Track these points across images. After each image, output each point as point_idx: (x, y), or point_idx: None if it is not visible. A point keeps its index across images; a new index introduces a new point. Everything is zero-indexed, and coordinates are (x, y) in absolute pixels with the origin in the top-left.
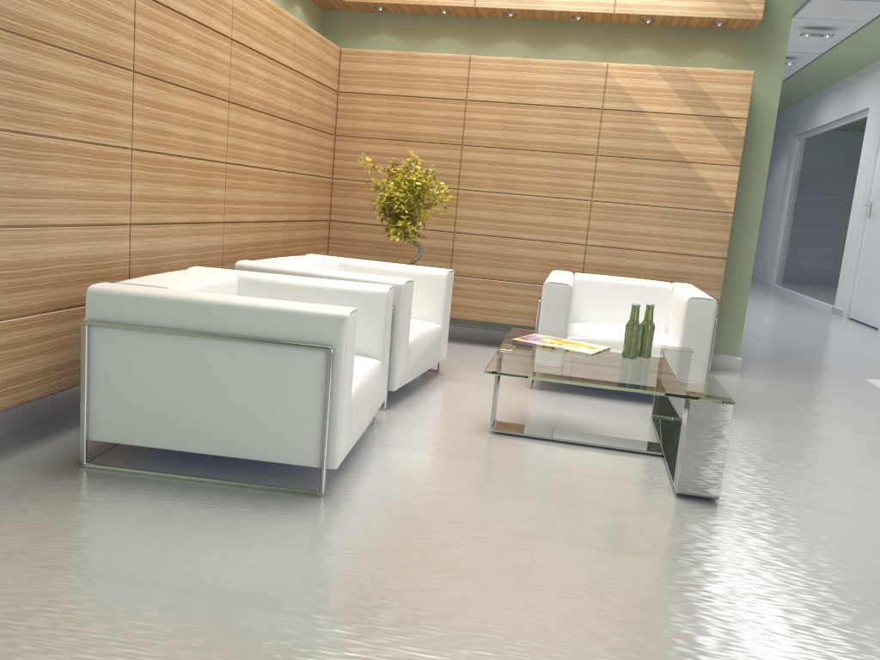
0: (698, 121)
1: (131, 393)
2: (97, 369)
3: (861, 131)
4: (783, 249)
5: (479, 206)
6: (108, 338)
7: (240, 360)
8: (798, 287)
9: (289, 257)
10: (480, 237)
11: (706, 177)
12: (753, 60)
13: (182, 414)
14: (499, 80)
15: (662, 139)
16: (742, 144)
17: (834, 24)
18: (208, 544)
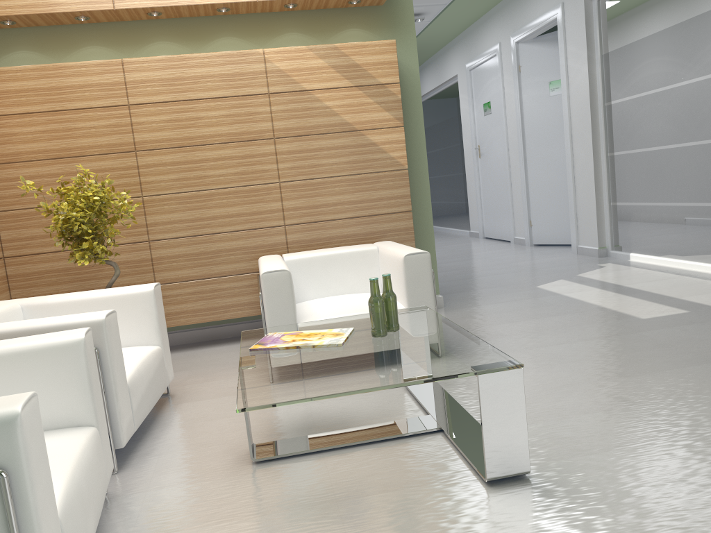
0: (358, 91)
1: None
2: None
3: (455, 93)
4: None
5: (169, 209)
6: None
7: None
8: (437, 222)
9: None
10: (178, 240)
11: (378, 141)
12: (389, 32)
13: None
14: (159, 79)
15: (330, 113)
16: (401, 106)
17: (423, 10)
18: None
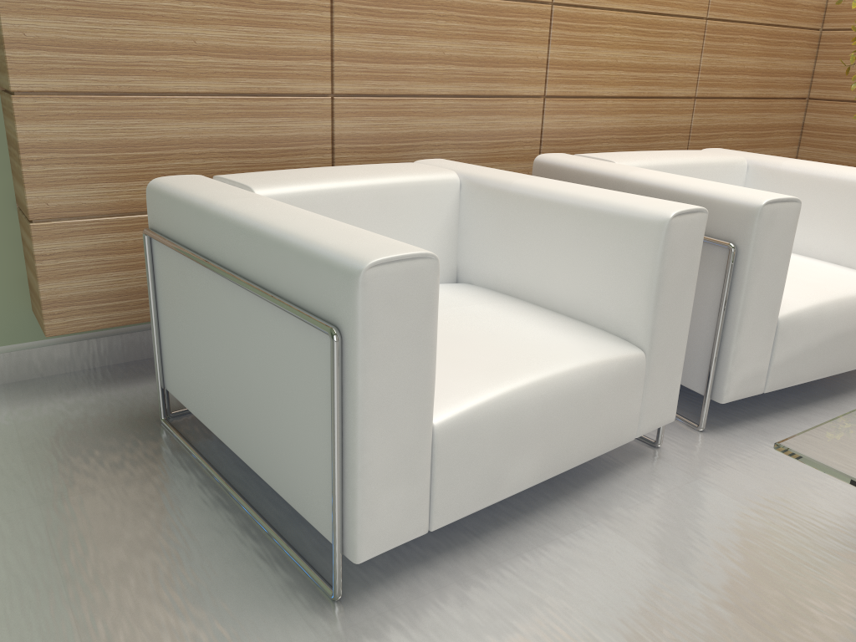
0: None
1: (183, 339)
2: (161, 297)
3: None
4: None
5: None
6: (163, 256)
7: (252, 321)
8: None
9: (651, 151)
10: None
11: None
12: None
13: (216, 387)
14: None
15: None
16: None
17: None
18: (36, 638)
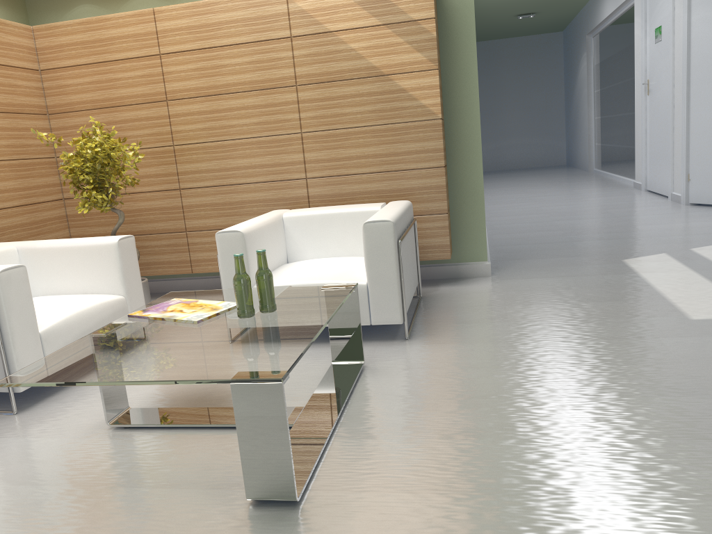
0: (387, 30)
1: None
2: None
3: (634, 16)
4: (596, 136)
5: (196, 159)
6: None
7: None
8: (611, 168)
9: None
10: (205, 189)
11: (408, 87)
12: None
13: None
14: (186, 27)
15: (356, 56)
16: (435, 46)
17: None
18: None
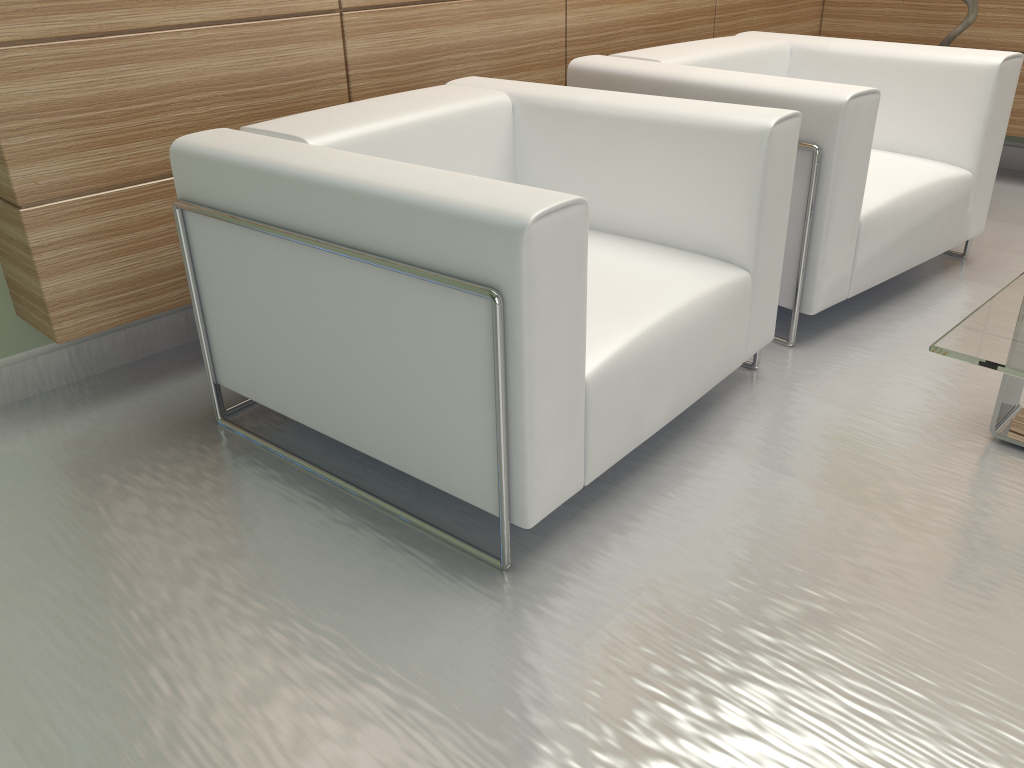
0: None
1: (246, 325)
2: (205, 279)
3: None
4: None
5: None
6: (205, 231)
7: (363, 294)
8: None
9: (688, 43)
10: None
11: None
12: None
13: (307, 373)
14: None
15: None
16: None
17: None
18: (213, 661)
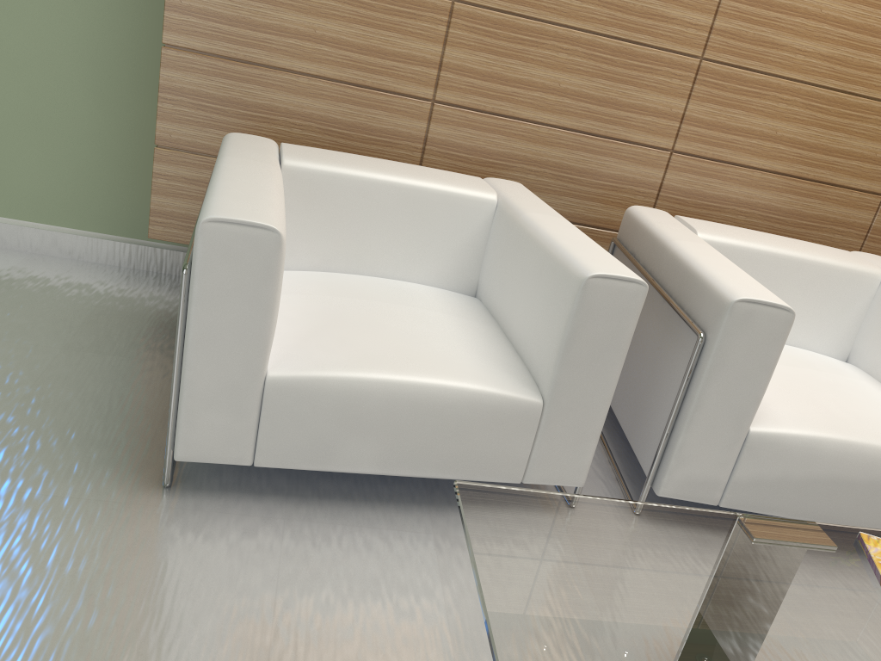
0: None
1: None
2: None
3: None
4: None
5: None
6: None
7: None
8: None
9: (771, 235)
10: None
11: None
12: None
13: None
14: None
15: None
16: None
17: None
18: None
